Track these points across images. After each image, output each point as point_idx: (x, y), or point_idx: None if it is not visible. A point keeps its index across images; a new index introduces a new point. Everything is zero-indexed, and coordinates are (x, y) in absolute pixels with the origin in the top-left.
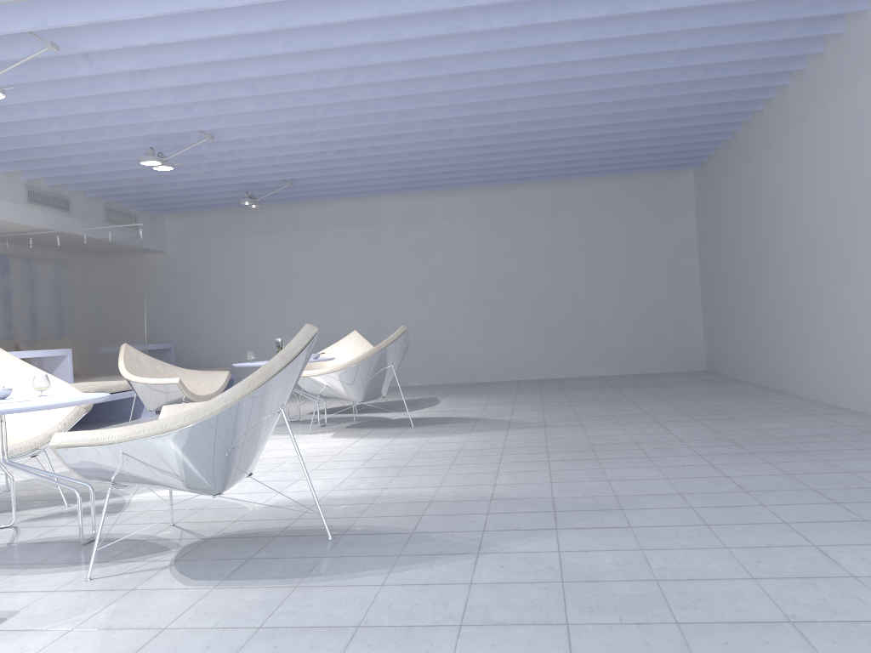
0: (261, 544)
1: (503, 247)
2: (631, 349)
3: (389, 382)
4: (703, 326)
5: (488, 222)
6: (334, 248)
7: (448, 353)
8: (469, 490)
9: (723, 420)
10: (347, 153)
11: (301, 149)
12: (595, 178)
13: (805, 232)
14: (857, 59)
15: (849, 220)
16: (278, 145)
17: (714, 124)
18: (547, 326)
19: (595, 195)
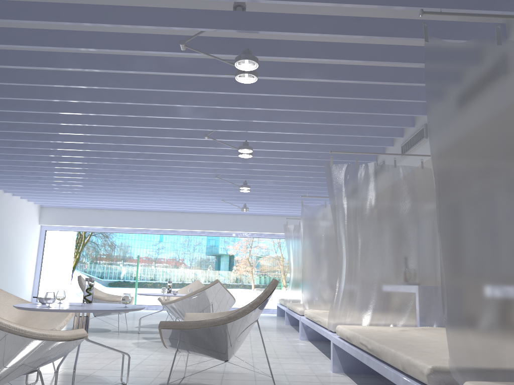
0: (90, 330)
1: None
2: None
3: None
4: None
5: None
6: None
7: None
8: None
9: None
10: None
11: None
12: None
13: None
14: None
15: None
16: None
17: None
18: None
19: None
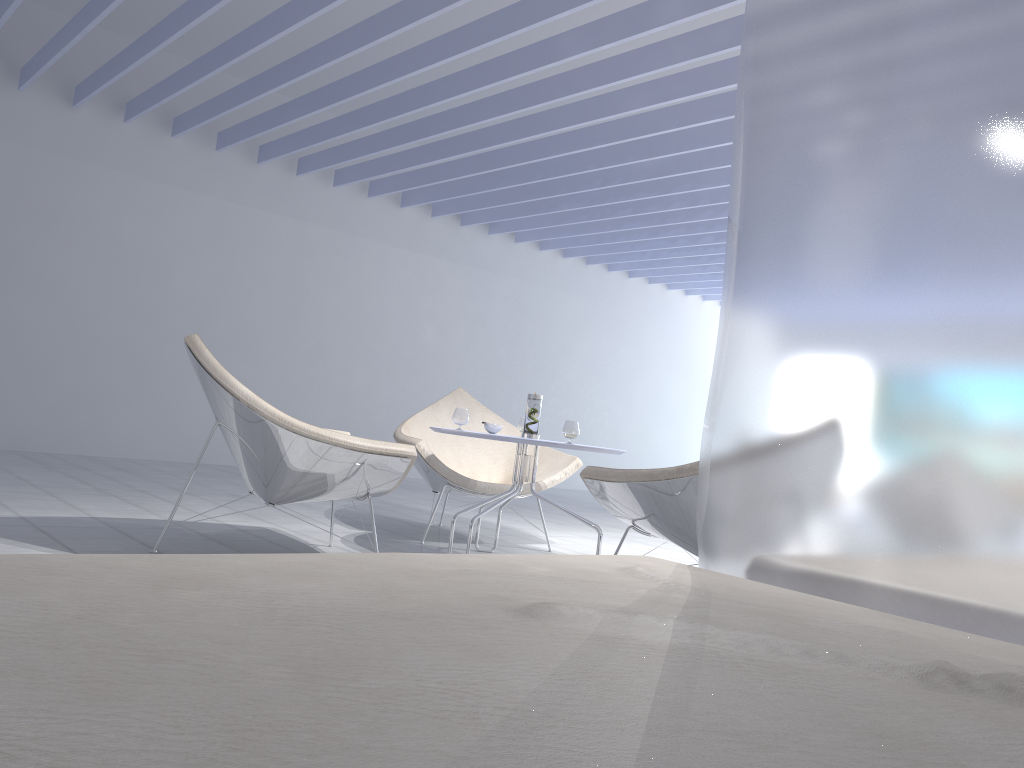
0: None
1: None
2: None
3: None
4: None
5: None
6: None
7: None
8: None
9: None
10: None
11: None
12: None
13: (167, 293)
14: (311, 208)
15: (265, 314)
16: None
17: None
18: None
19: None
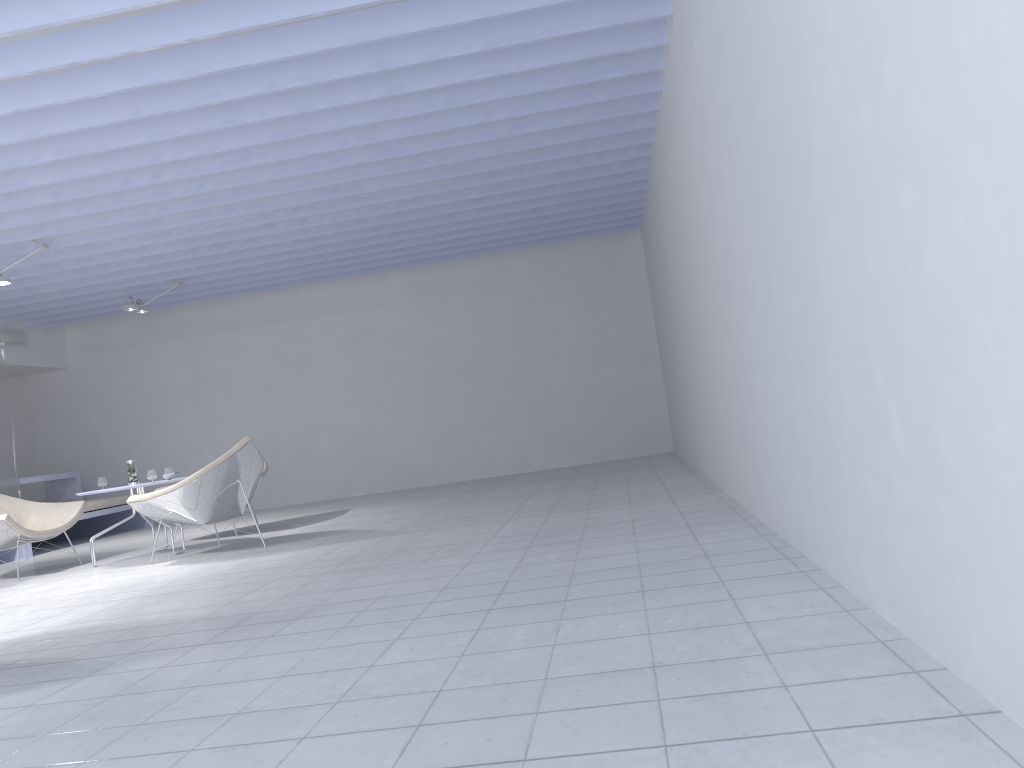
0: None
1: (440, 332)
2: (591, 434)
3: (243, 498)
4: (666, 402)
5: (422, 306)
6: (255, 349)
7: (390, 456)
8: (195, 612)
9: (574, 511)
10: (221, 247)
11: (164, 248)
12: (535, 247)
13: (680, 299)
14: (669, 119)
15: (690, 286)
16: (139, 246)
17: (619, 184)
18: (496, 416)
19: (537, 267)
